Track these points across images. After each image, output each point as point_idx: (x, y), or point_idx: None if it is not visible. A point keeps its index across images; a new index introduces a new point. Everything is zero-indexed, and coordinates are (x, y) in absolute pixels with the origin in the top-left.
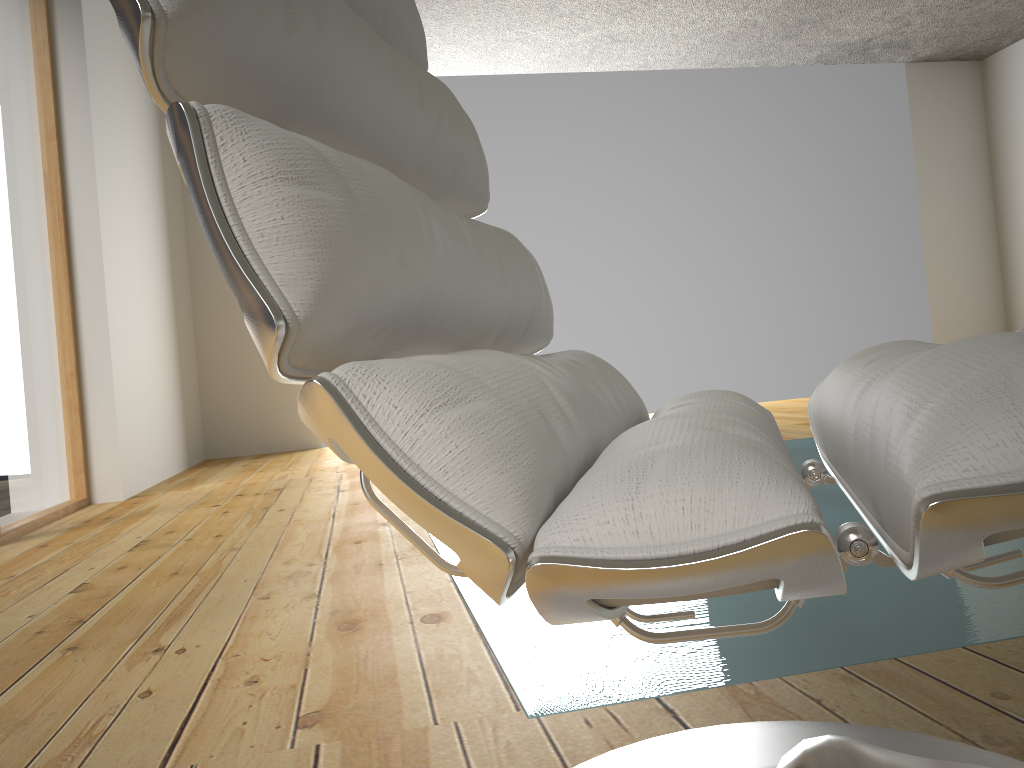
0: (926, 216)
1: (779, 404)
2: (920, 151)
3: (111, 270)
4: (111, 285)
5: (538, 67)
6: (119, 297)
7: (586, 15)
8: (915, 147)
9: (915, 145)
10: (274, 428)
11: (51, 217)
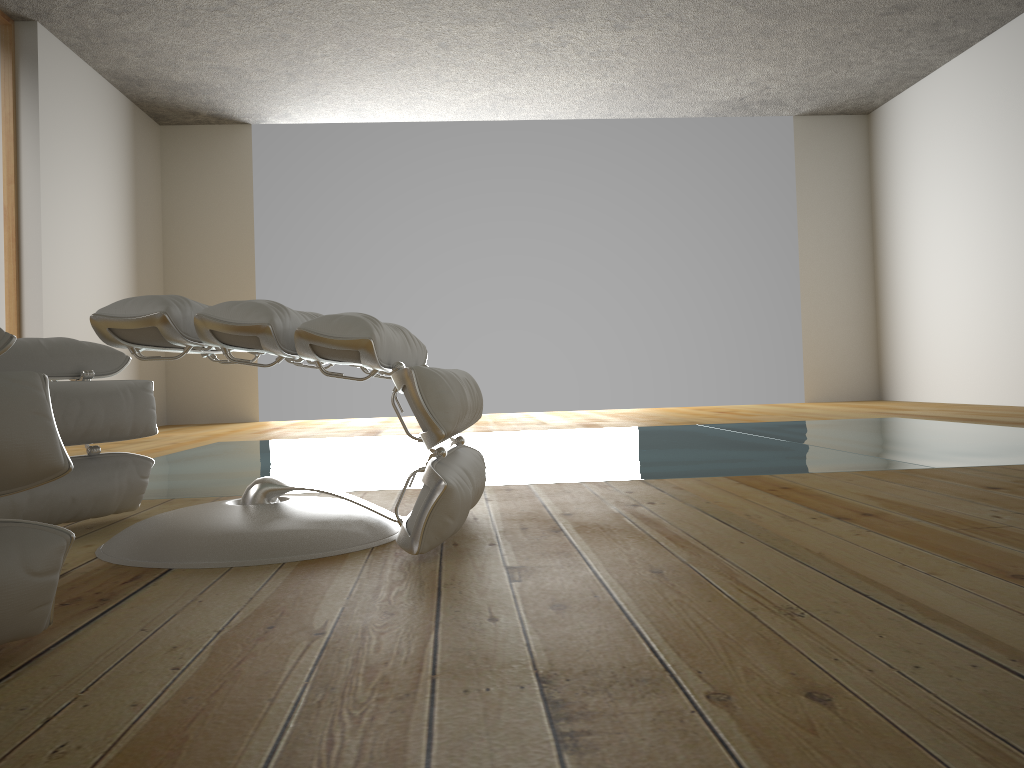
0: (804, 253)
1: (639, 410)
2: (802, 195)
3: (52, 277)
4: (50, 288)
5: (455, 116)
6: (60, 296)
7: (469, 81)
8: (798, 191)
9: (798, 189)
10: (222, 403)
11: (4, 239)
